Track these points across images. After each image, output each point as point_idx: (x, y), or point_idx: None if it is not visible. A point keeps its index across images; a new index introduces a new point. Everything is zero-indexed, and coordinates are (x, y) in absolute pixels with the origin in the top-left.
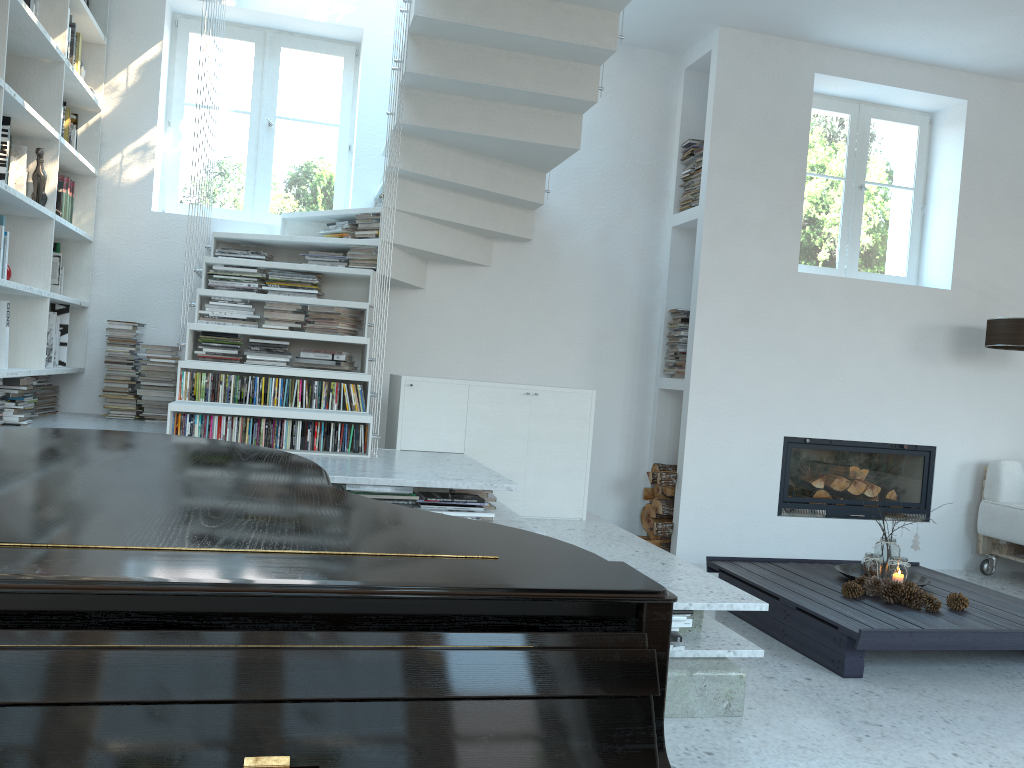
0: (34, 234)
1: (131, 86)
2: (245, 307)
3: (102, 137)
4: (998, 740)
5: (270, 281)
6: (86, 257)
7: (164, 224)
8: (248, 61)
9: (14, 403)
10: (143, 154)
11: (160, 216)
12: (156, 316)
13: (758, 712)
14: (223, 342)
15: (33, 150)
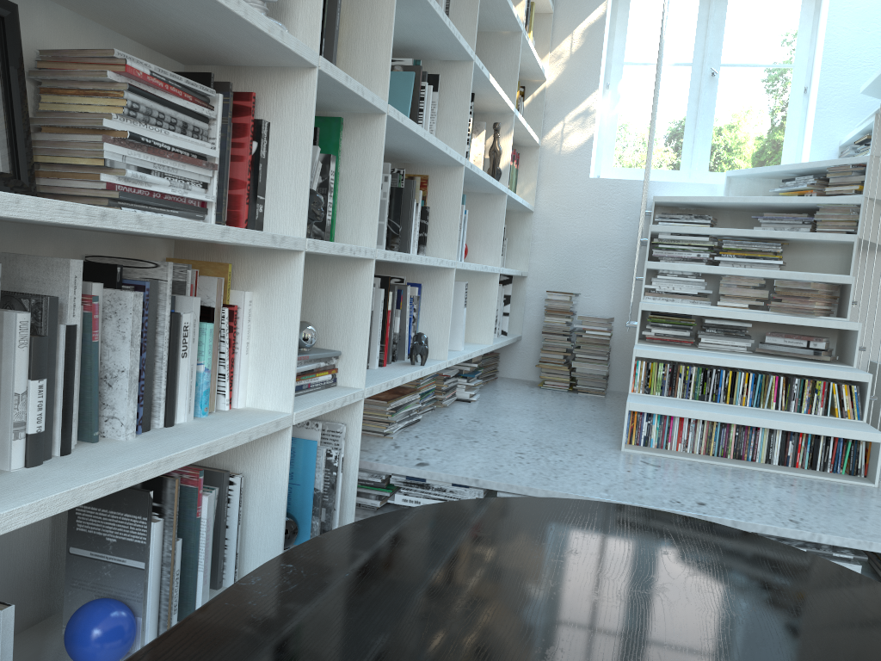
0: (488, 210)
1: (574, 51)
2: (695, 281)
3: (545, 107)
4: None
5: (720, 249)
6: (526, 227)
7: (601, 190)
8: (692, 8)
9: (465, 380)
10: (583, 120)
11: (597, 182)
12: (589, 285)
13: None
14: (674, 322)
15: (490, 125)
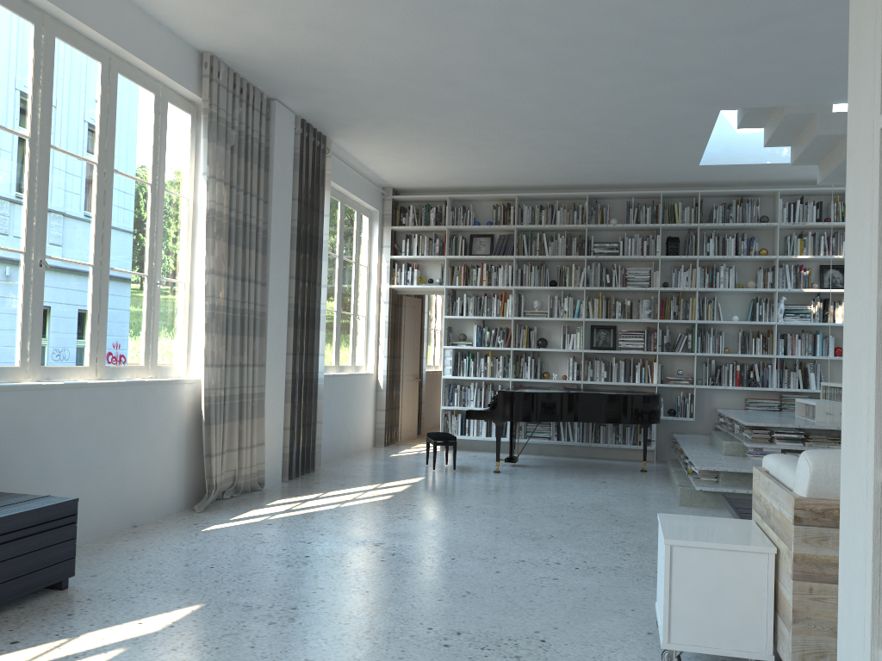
0: None
1: None
2: None
3: None
4: (652, 523)
5: None
6: None
7: None
8: None
9: None
10: None
11: None
12: None
13: (683, 508)
14: None
15: None
